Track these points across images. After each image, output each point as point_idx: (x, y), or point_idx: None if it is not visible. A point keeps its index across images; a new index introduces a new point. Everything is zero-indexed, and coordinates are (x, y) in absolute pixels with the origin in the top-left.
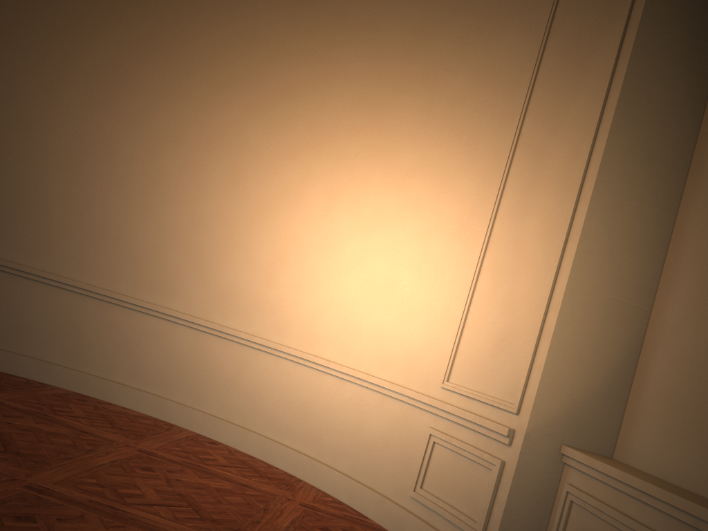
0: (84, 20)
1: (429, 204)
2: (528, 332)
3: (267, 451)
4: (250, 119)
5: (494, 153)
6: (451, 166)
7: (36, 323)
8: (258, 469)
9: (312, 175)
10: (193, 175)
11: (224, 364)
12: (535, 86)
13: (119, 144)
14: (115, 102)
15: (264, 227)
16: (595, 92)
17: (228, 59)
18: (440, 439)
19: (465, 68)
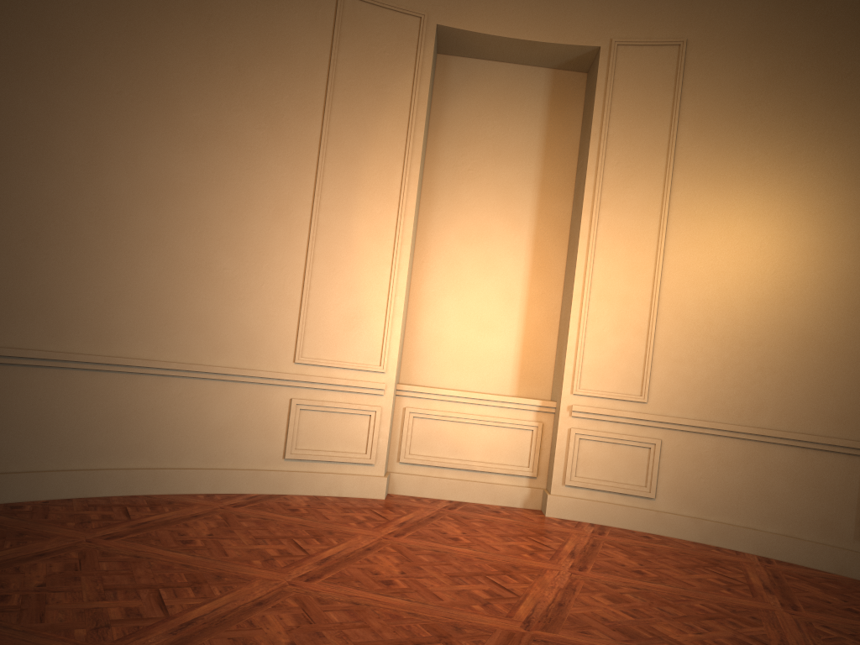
0: None
1: (235, 179)
2: (378, 311)
3: (83, 485)
4: None
5: (301, 141)
6: (254, 142)
7: None
8: (120, 504)
9: (60, 111)
10: None
11: None
12: (335, 87)
13: None
14: None
15: None
16: (400, 123)
17: None
18: (308, 405)
19: (247, 25)
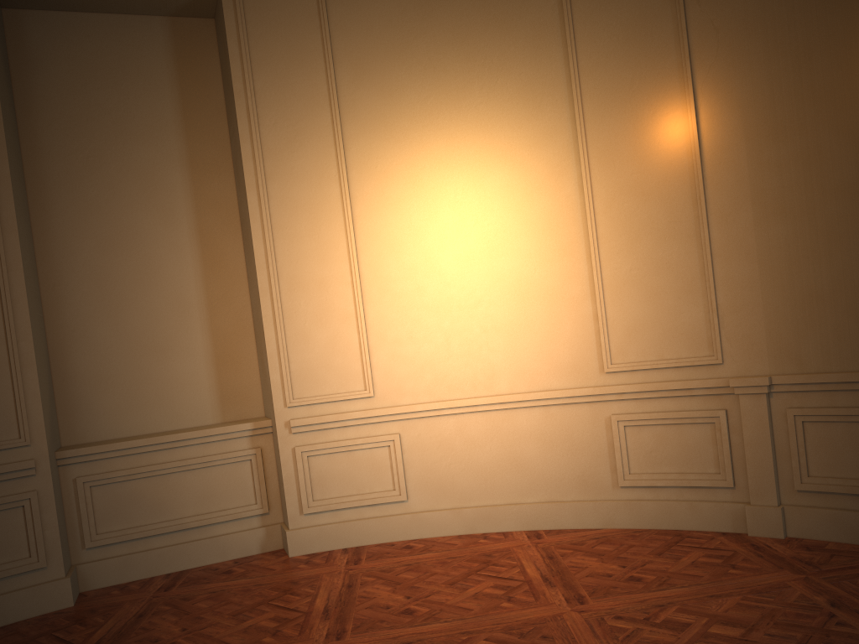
0: None
1: None
2: None
3: None
4: None
5: None
6: None
7: None
8: None
9: None
10: None
11: None
12: None
13: None
14: None
15: None
16: None
17: None
18: None
19: None
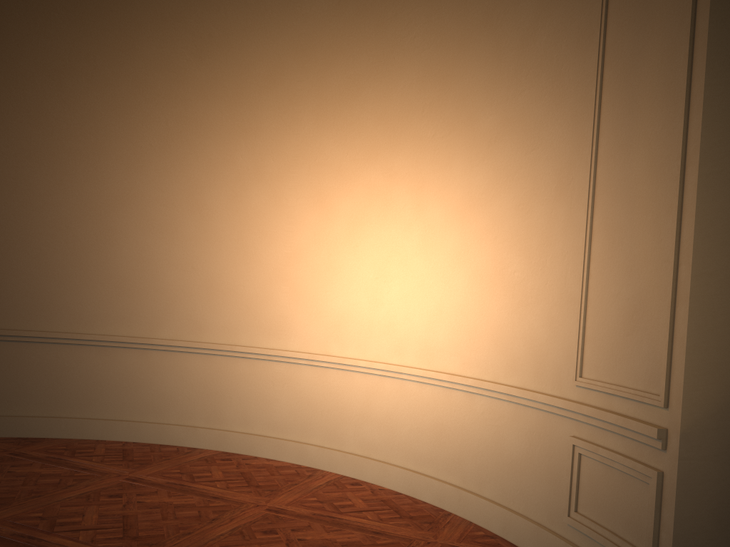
0: (148, 86)
1: (521, 168)
2: (660, 298)
3: (411, 485)
4: (322, 133)
5: (580, 83)
6: (536, 116)
7: (174, 391)
8: (401, 507)
9: (395, 173)
10: (281, 207)
11: (352, 397)
12: None
13: (207, 197)
14: (194, 157)
15: (359, 243)
16: None
17: (287, 77)
18: (585, 449)
19: None
